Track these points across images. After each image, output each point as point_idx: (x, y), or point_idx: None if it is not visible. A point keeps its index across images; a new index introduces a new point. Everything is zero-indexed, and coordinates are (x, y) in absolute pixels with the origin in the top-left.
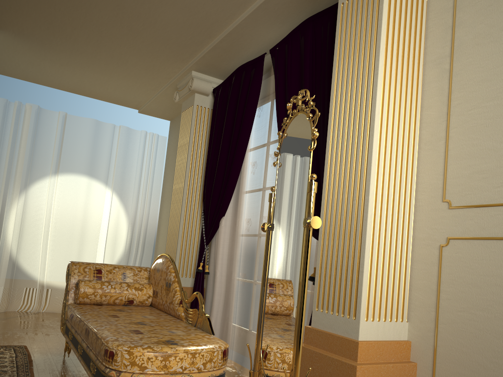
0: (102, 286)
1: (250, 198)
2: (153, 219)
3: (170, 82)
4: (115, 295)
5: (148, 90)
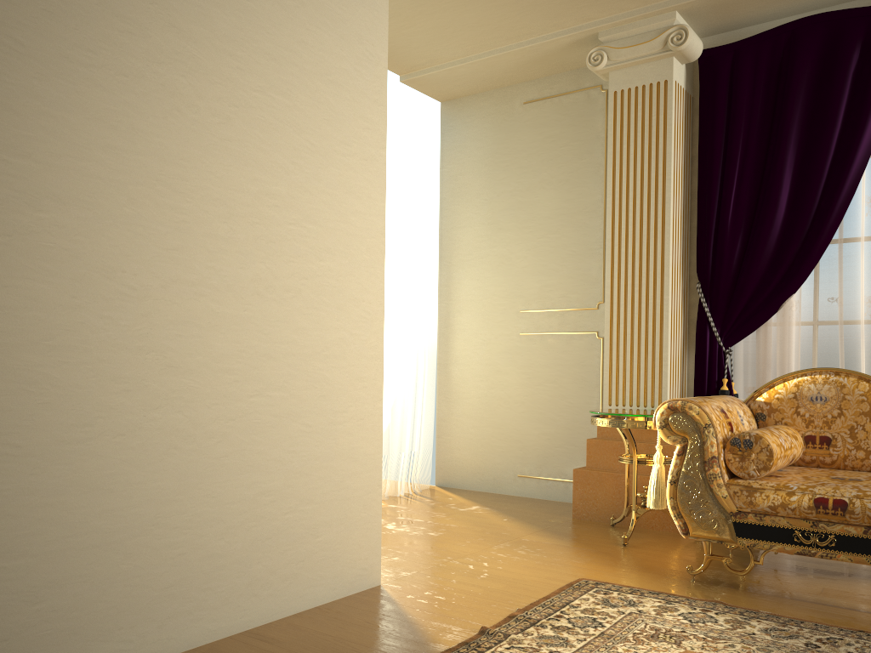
0: (779, 440)
1: (870, 261)
2: (433, 303)
3: (581, 27)
4: (789, 453)
5: (500, 37)
